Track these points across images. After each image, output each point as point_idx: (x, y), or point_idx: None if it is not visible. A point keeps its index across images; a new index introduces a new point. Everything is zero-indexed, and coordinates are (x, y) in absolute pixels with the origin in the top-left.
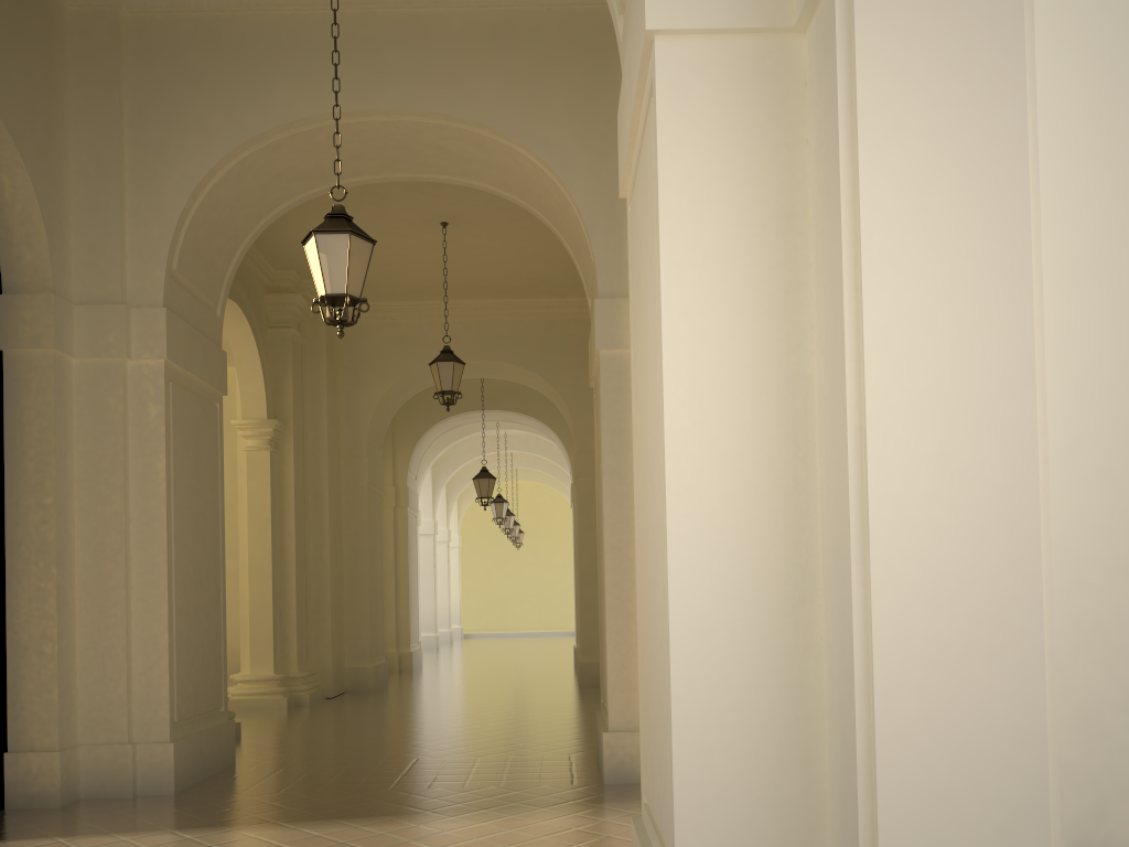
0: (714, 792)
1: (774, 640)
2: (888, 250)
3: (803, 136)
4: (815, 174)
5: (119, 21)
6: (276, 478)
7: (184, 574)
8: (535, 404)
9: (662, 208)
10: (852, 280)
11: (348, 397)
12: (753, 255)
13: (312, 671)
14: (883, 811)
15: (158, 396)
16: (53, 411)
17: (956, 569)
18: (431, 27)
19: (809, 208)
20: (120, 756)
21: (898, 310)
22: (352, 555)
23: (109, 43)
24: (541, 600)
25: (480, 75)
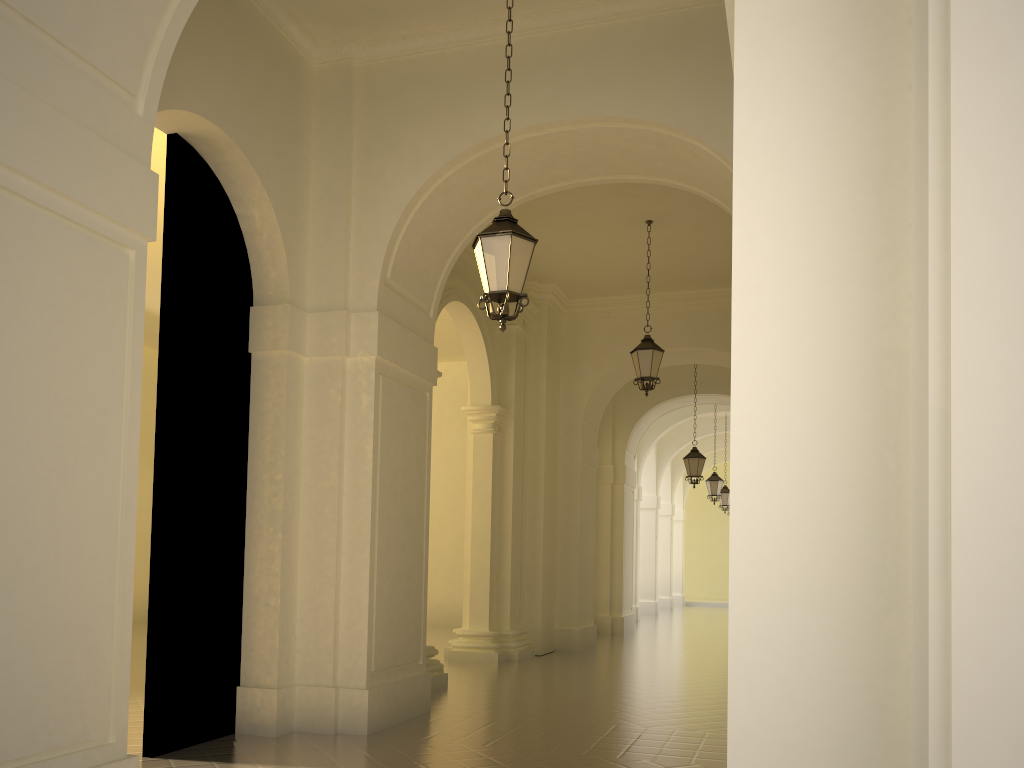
0: None
1: (851, 653)
2: (986, 199)
3: (905, 80)
4: (914, 121)
5: (352, 71)
6: (497, 457)
7: (387, 542)
8: None
9: (736, 177)
10: (941, 238)
11: (567, 384)
12: (840, 219)
13: (523, 630)
14: None
15: (369, 388)
16: (285, 402)
17: None
18: (614, 37)
19: (910, 161)
20: (325, 697)
21: (997, 269)
22: (565, 527)
23: (343, 91)
24: None
25: (658, 76)
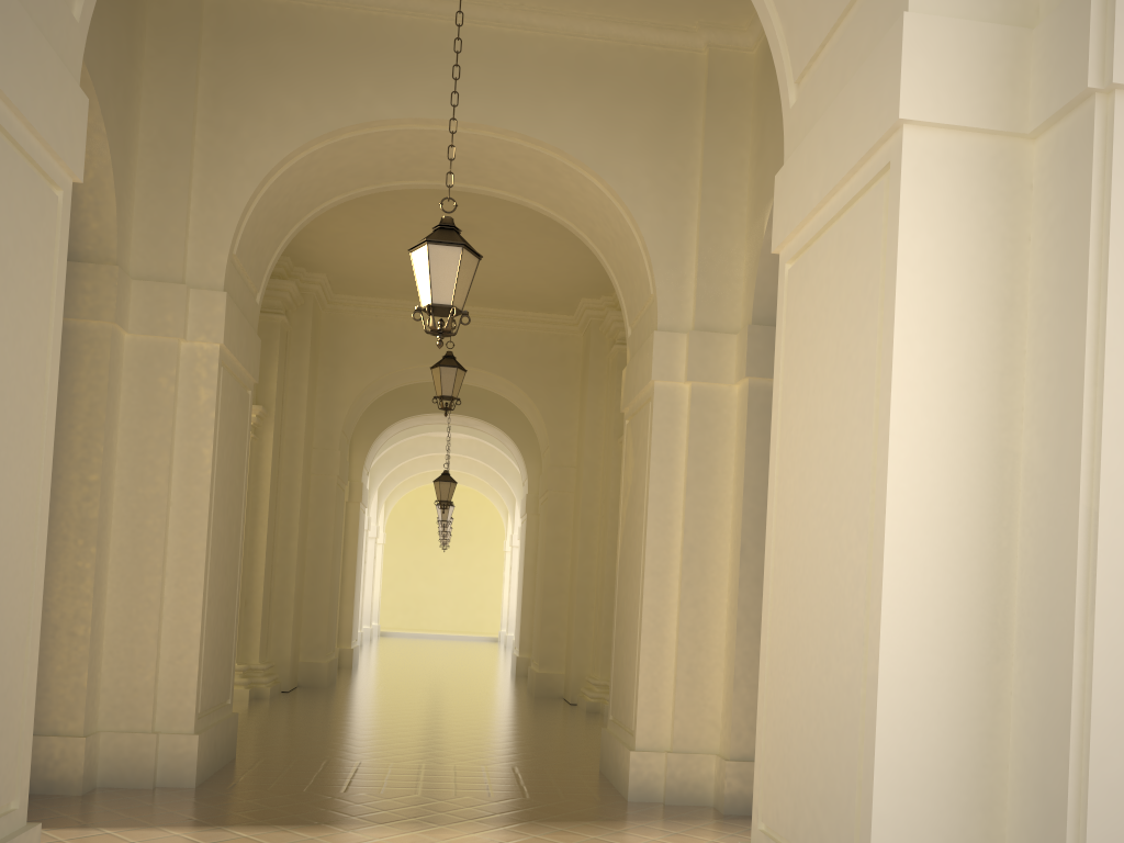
0: (908, 830)
1: (970, 692)
2: None
3: (1025, 233)
4: (1040, 271)
5: None
6: (253, 464)
7: (216, 562)
8: (497, 412)
9: (898, 284)
10: (1092, 375)
11: (325, 389)
12: (975, 337)
13: (271, 663)
14: None
15: (210, 381)
16: (106, 387)
17: None
18: (517, 47)
19: (1027, 300)
20: (143, 745)
21: None
22: (315, 548)
23: (191, 18)
24: (458, 603)
25: (560, 101)
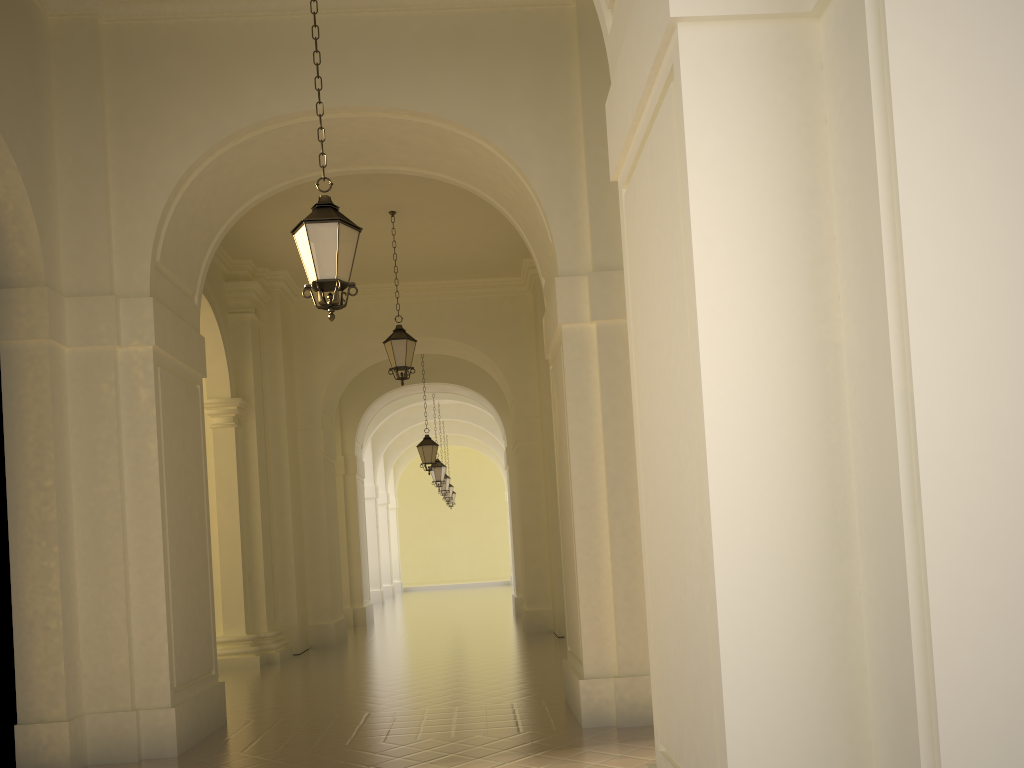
0: (766, 745)
1: (816, 596)
2: (926, 221)
3: (821, 115)
4: (838, 151)
5: (98, 29)
6: (240, 452)
7: (177, 547)
8: (470, 375)
9: (691, 187)
10: (892, 250)
11: (303, 375)
12: (780, 229)
13: (280, 630)
14: (946, 759)
15: (148, 380)
16: (50, 398)
17: (1004, 524)
18: (393, 29)
19: (830, 184)
20: (125, 722)
21: (938, 278)
22: (311, 521)
23: (90, 50)
24: (472, 554)
25: (440, 73)
